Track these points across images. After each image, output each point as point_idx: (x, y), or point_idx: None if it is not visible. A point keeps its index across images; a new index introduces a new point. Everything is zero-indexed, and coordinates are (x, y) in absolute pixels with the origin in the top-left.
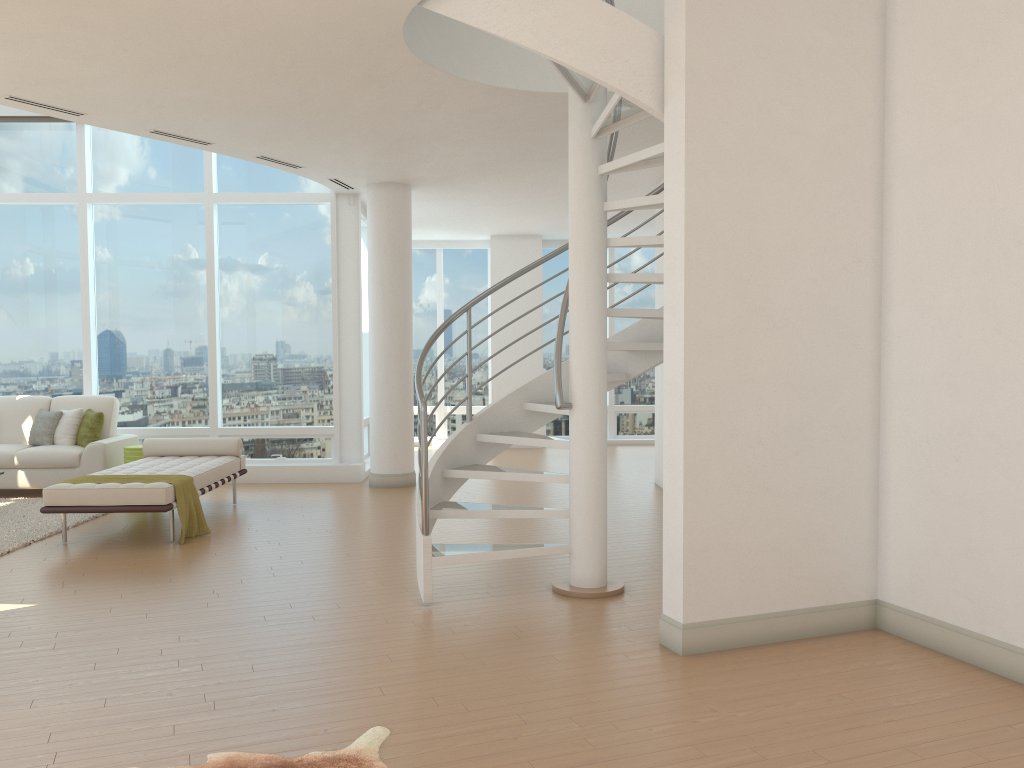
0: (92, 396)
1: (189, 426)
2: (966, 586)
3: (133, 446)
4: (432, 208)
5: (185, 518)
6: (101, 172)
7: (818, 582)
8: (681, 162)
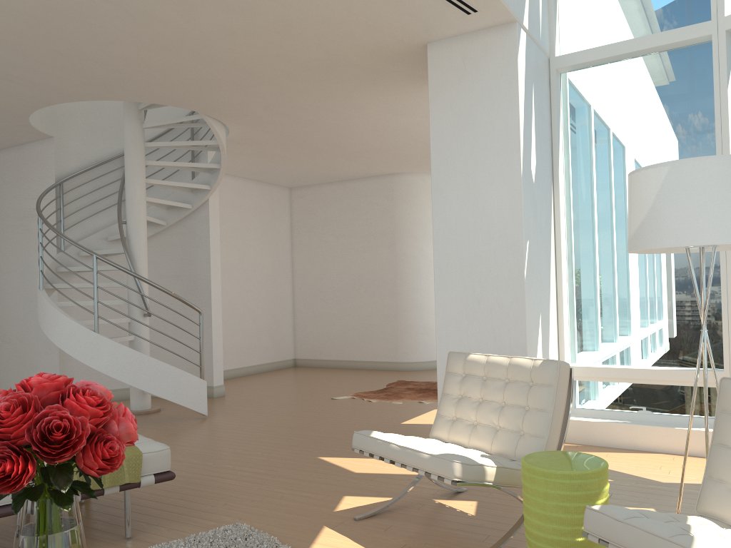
0: None
1: None
2: None
3: None
4: None
5: None
6: None
7: None
8: (218, 221)
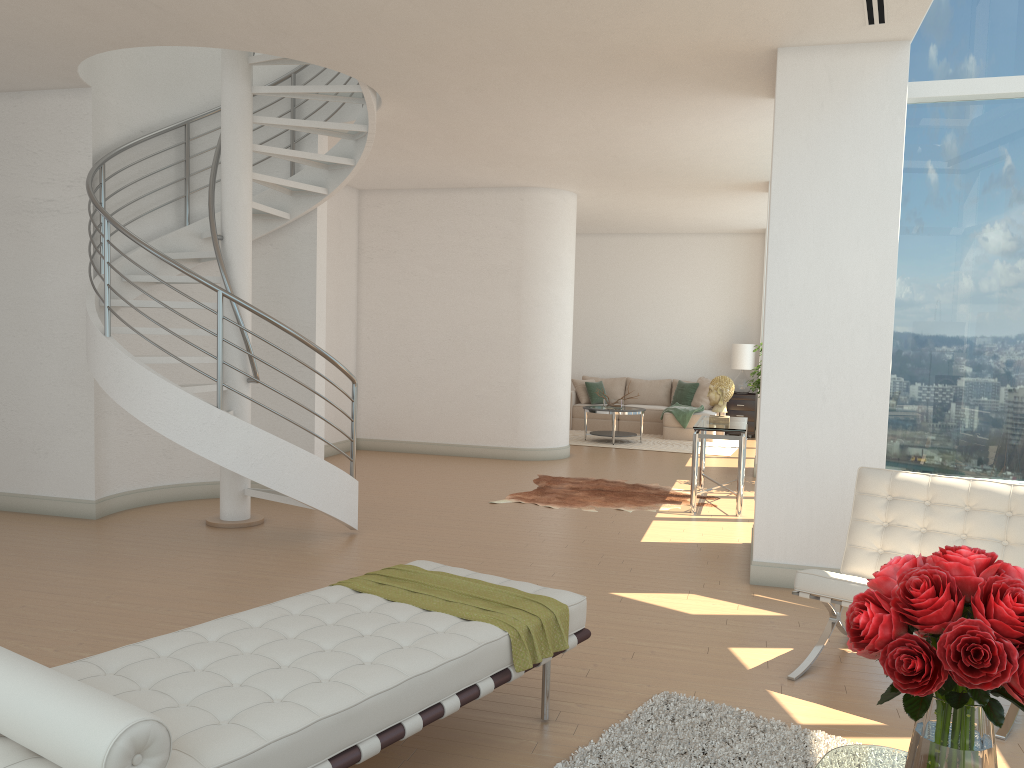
0: None
1: None
2: None
3: None
4: None
5: None
6: None
7: None
8: (325, 241)
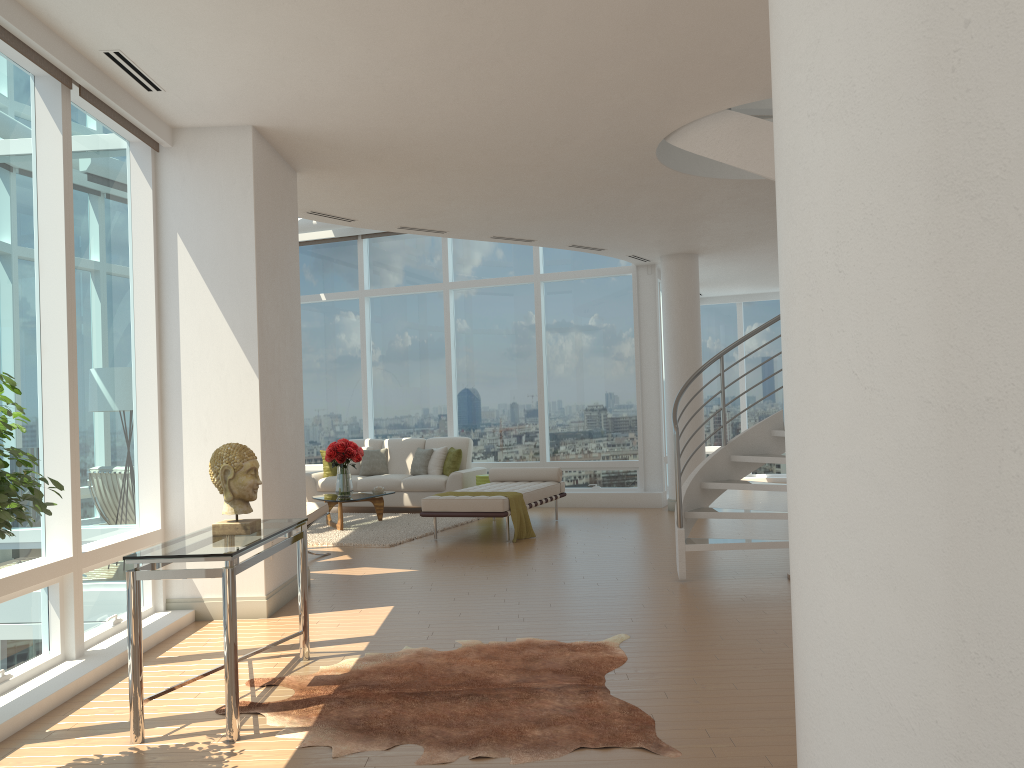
0: (453, 437)
1: (524, 461)
2: None
3: (482, 475)
4: (722, 269)
5: (516, 523)
6: (459, 265)
7: None
8: None
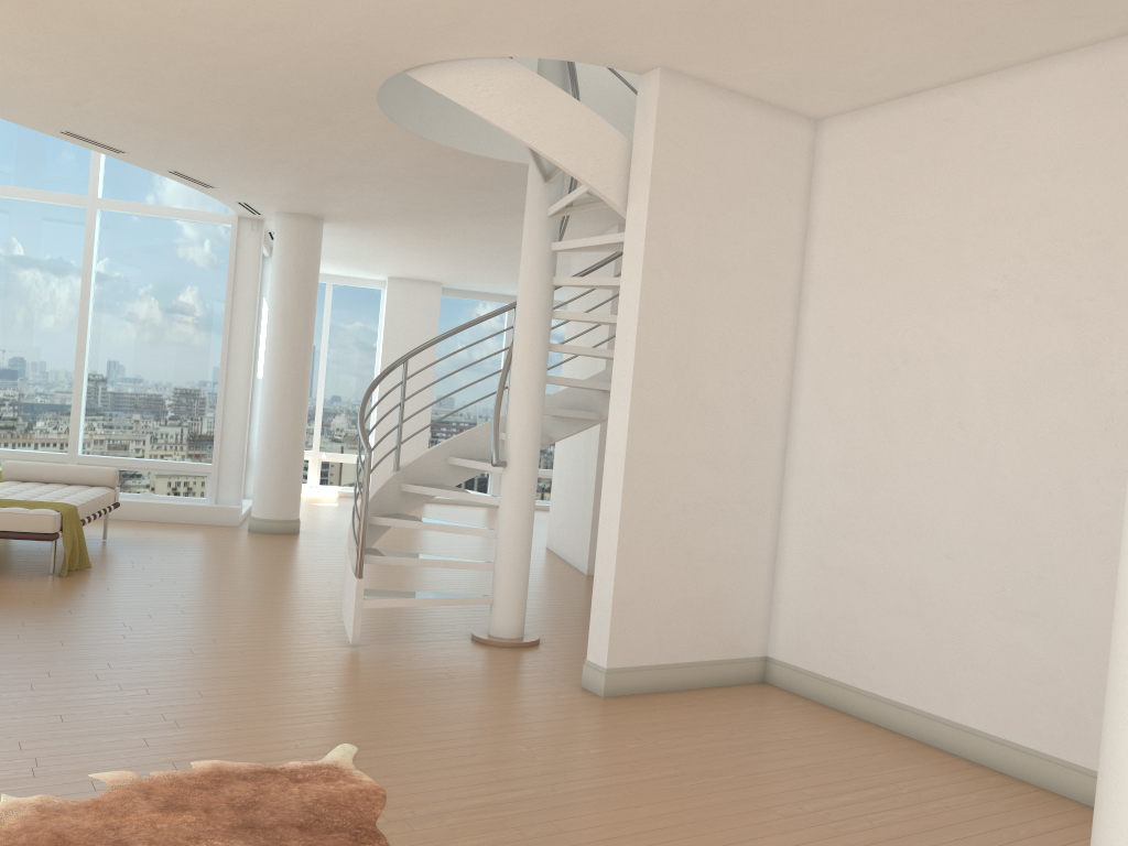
0: None
1: (42, 450)
2: (843, 645)
3: None
4: (337, 243)
5: (69, 549)
6: None
7: (721, 638)
8: (640, 257)
